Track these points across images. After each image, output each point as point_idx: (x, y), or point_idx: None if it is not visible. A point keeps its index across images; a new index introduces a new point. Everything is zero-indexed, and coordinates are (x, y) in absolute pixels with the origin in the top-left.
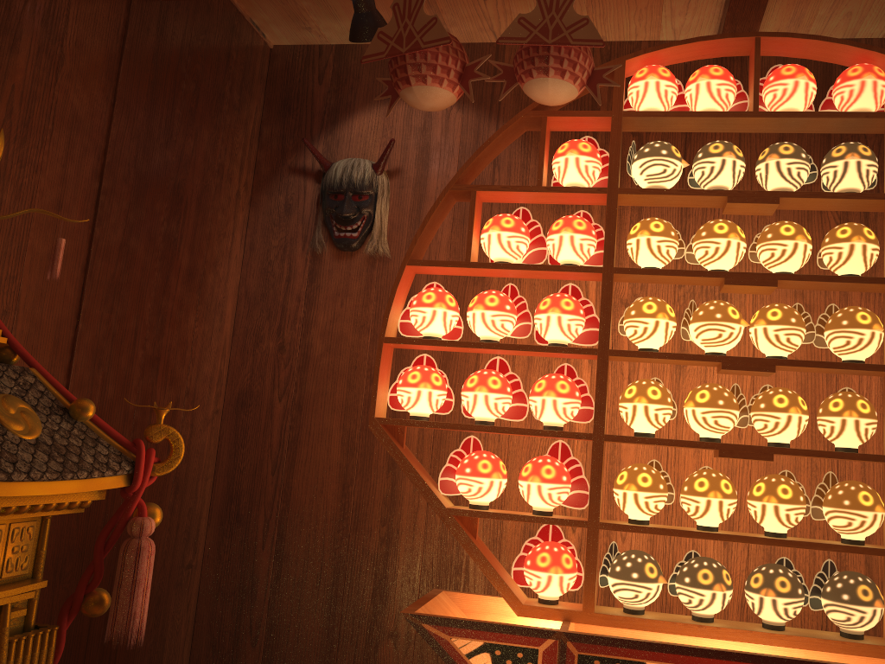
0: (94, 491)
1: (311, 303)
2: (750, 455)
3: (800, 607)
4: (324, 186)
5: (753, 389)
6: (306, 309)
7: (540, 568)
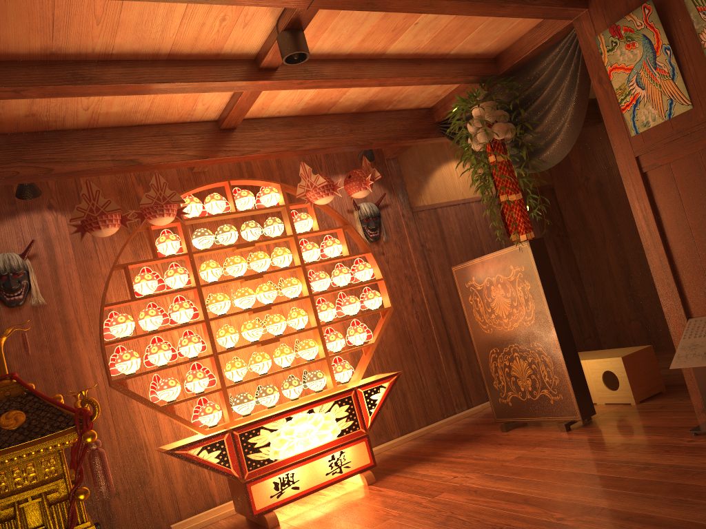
0: None
1: None
2: (272, 341)
3: (302, 388)
4: None
5: (250, 317)
6: None
7: (209, 413)
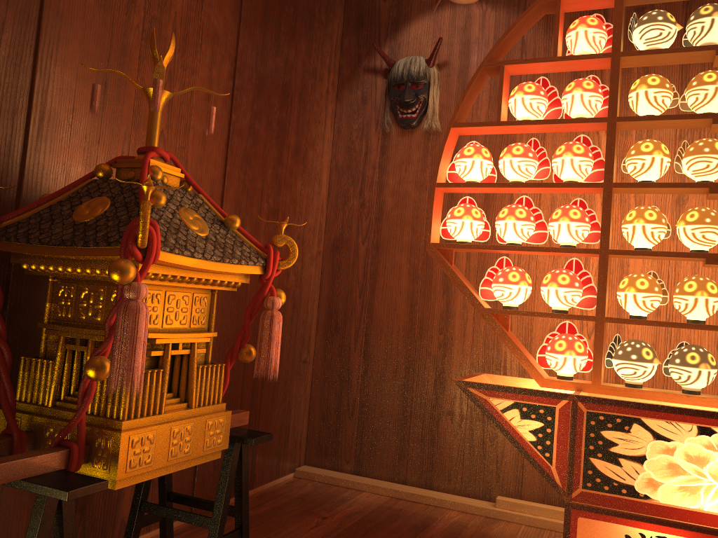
0: (242, 277)
1: (383, 171)
2: None
3: None
4: (390, 79)
5: None
6: (379, 175)
7: (558, 351)
